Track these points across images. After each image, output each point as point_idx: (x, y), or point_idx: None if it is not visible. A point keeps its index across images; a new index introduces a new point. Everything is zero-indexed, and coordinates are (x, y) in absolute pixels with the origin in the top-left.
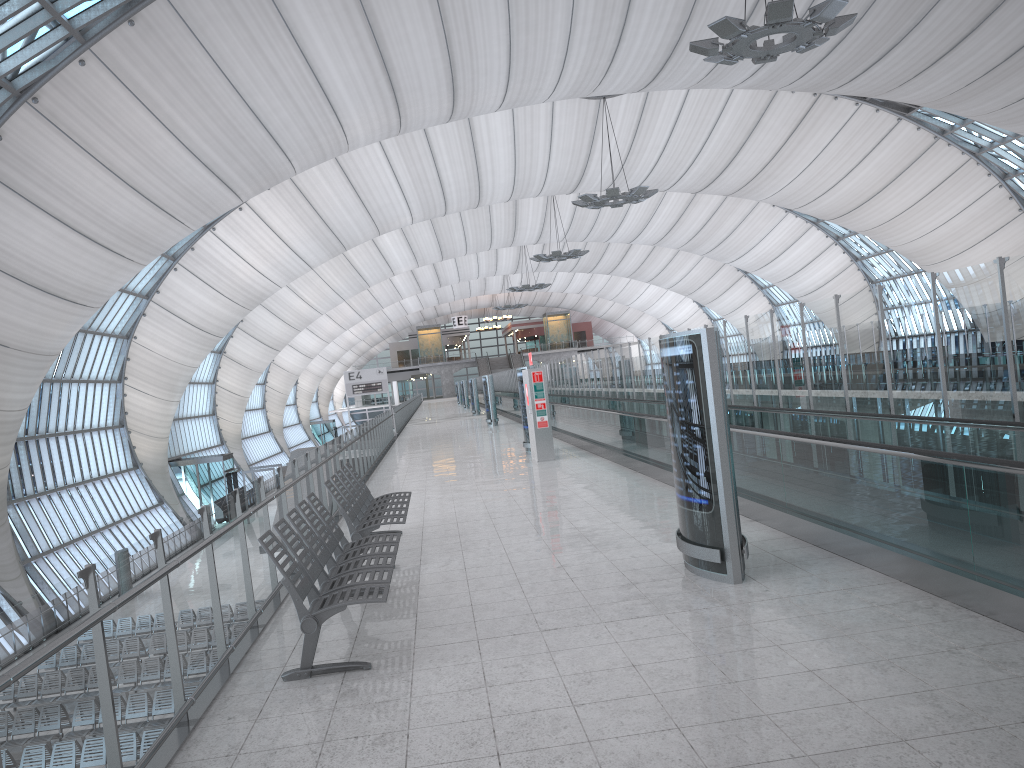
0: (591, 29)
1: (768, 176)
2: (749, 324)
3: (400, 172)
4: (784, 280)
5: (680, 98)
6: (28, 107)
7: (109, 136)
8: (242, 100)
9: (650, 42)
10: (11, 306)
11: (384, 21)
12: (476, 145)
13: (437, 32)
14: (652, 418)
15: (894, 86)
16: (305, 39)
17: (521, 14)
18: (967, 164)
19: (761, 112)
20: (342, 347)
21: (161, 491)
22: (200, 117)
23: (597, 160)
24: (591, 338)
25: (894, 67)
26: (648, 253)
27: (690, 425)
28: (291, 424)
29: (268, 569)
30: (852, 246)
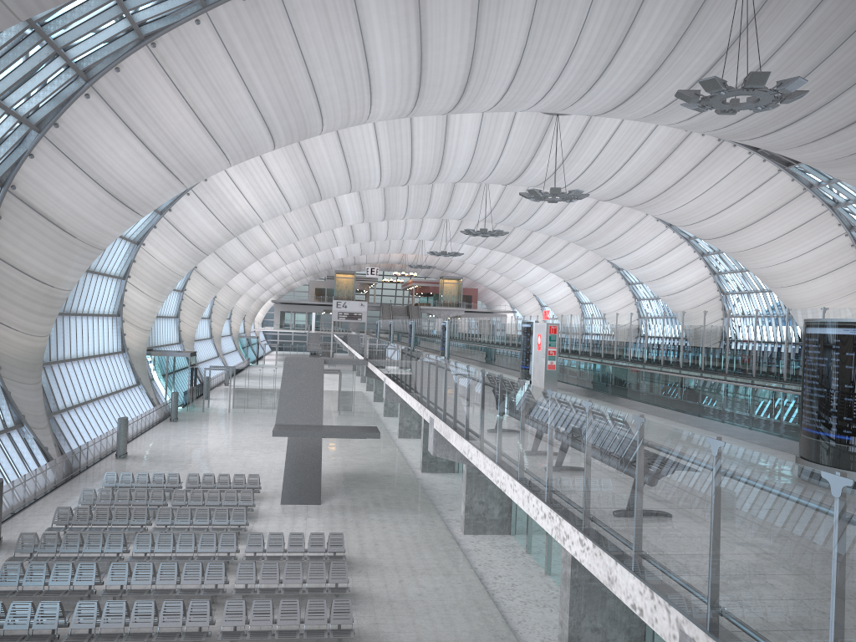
0: (583, 63)
1: (667, 197)
2: (759, 316)
3: (382, 146)
4: (653, 281)
5: (615, 125)
6: (146, 49)
7: (199, 83)
8: (307, 72)
9: (623, 81)
10: (87, 205)
11: (432, 30)
12: (447, 134)
13: (468, 45)
14: (678, 375)
15: (794, 146)
16: (368, 33)
17: (535, 43)
18: (824, 214)
19: (675, 147)
20: (276, 278)
21: (139, 374)
22: (271, 80)
23: (538, 162)
24: (476, 302)
25: (799, 132)
26: (543, 241)
27: (844, 384)
28: (225, 335)
29: (498, 442)
30: (713, 262)
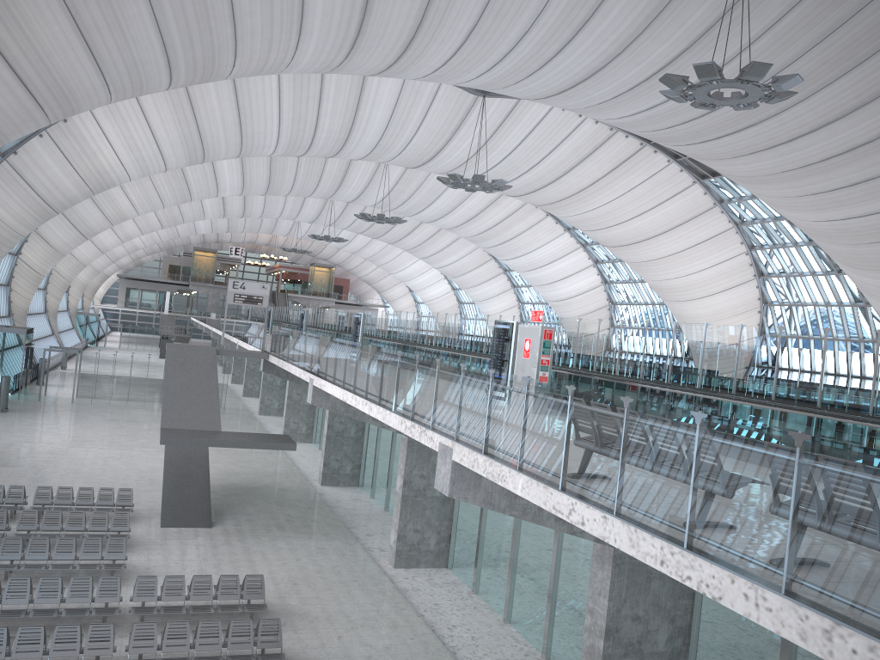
0: (544, 35)
1: (580, 199)
2: (830, 336)
3: (285, 107)
4: (544, 285)
5: (540, 115)
6: None
7: None
8: None
9: (580, 62)
10: None
11: None
12: (360, 103)
13: None
14: (741, 402)
15: (729, 156)
16: None
17: (499, 2)
18: (729, 231)
19: (597, 146)
20: (127, 249)
21: None
22: None
23: (453, 147)
24: (347, 293)
25: (740, 142)
26: (431, 235)
27: None
28: (61, 310)
29: (692, 517)
30: (607, 271)
